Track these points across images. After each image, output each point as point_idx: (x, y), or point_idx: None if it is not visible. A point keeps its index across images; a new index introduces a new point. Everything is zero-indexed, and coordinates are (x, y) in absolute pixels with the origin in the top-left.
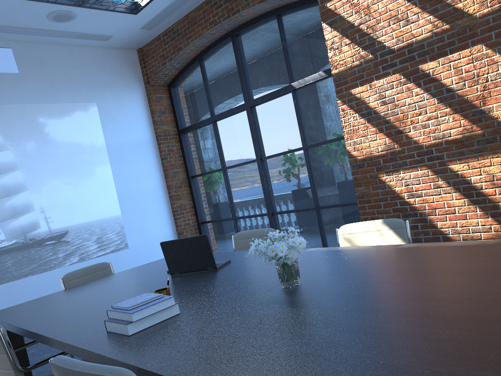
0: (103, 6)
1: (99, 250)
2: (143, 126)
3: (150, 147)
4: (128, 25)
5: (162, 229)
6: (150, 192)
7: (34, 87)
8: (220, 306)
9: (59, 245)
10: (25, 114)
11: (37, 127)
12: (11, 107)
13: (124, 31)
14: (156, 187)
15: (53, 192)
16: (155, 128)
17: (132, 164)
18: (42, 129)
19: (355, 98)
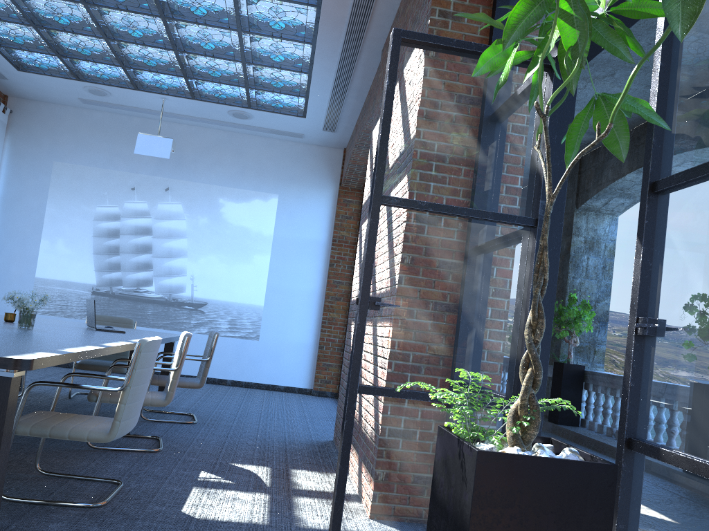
0: (267, 108)
1: (229, 331)
2: (321, 227)
3: (321, 250)
4: (308, 126)
5: (303, 336)
6: (303, 294)
7: (225, 172)
8: None
9: (195, 312)
10: (209, 193)
11: (215, 206)
12: (199, 185)
13: (309, 131)
14: (312, 291)
15: (207, 265)
16: (333, 231)
17: (294, 261)
18: (219, 209)
19: (361, 234)
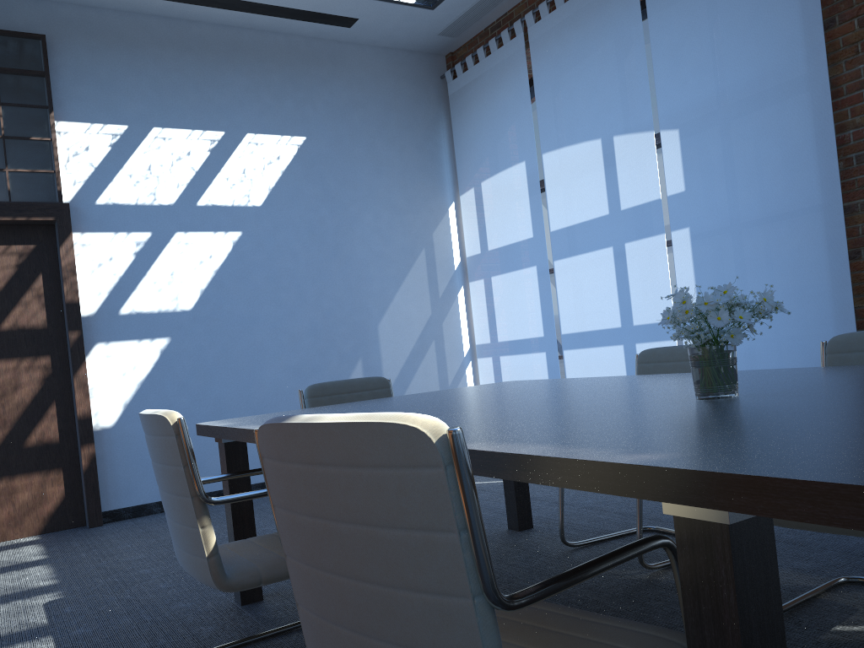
0: None
1: None
2: None
3: None
4: None
5: None
6: None
7: None
8: (855, 381)
9: None
10: None
11: None
12: None
13: None
14: None
15: None
16: None
17: None
18: None
19: None
